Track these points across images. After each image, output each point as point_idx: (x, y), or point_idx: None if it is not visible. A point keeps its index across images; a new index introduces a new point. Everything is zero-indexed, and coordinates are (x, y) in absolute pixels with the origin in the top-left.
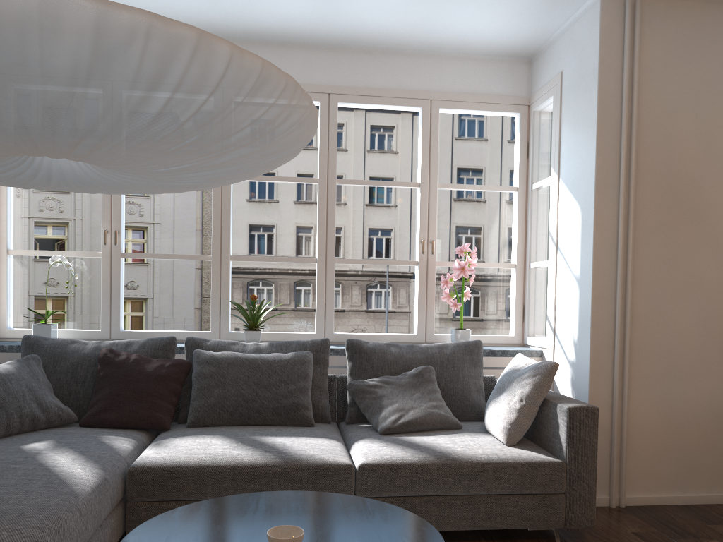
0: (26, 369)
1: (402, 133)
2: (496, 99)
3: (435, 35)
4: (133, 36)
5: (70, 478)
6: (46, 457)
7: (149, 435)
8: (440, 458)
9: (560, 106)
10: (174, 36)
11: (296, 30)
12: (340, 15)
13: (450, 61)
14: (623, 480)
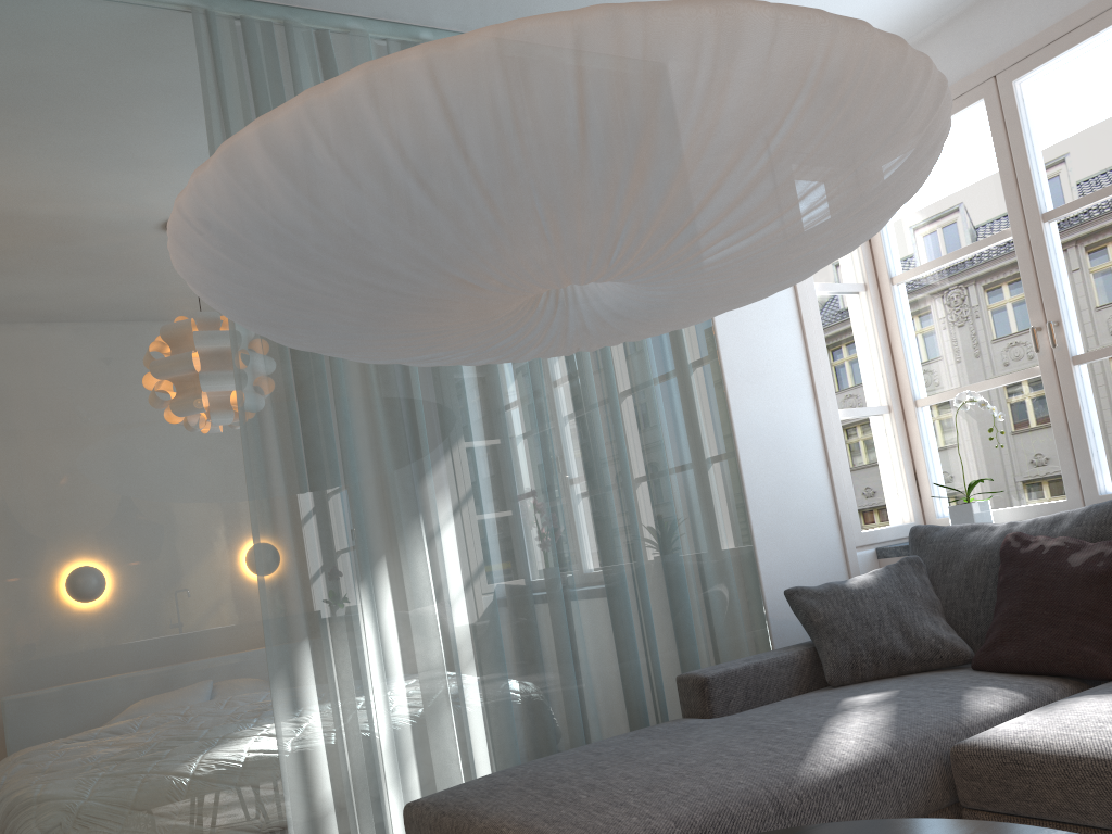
0: (893, 579)
1: None
2: None
3: None
4: (303, 133)
5: (819, 752)
6: (843, 717)
7: (1080, 688)
8: None
9: None
10: (338, 98)
11: None
12: None
13: None
14: None
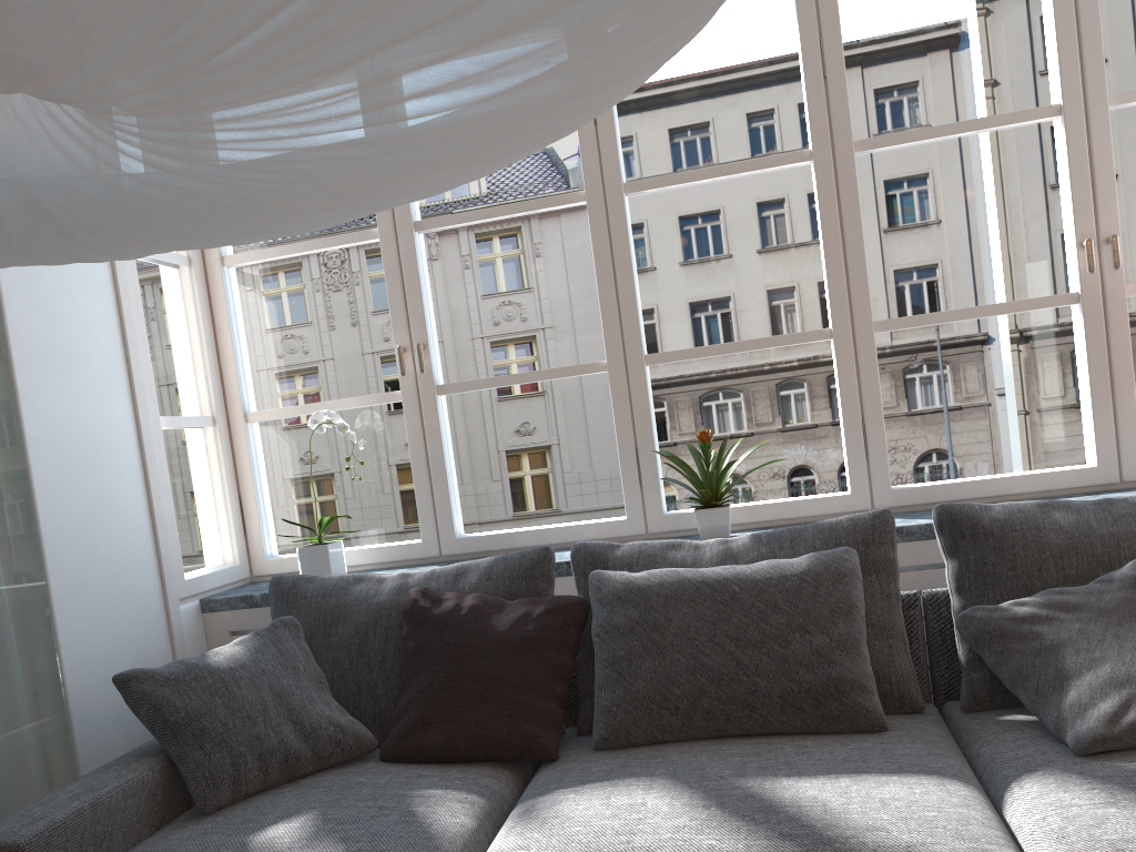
0: (270, 650)
1: (930, 95)
2: None
3: None
4: None
5: None
6: None
7: (517, 772)
8: None
9: None
10: None
11: None
12: None
13: None
14: None
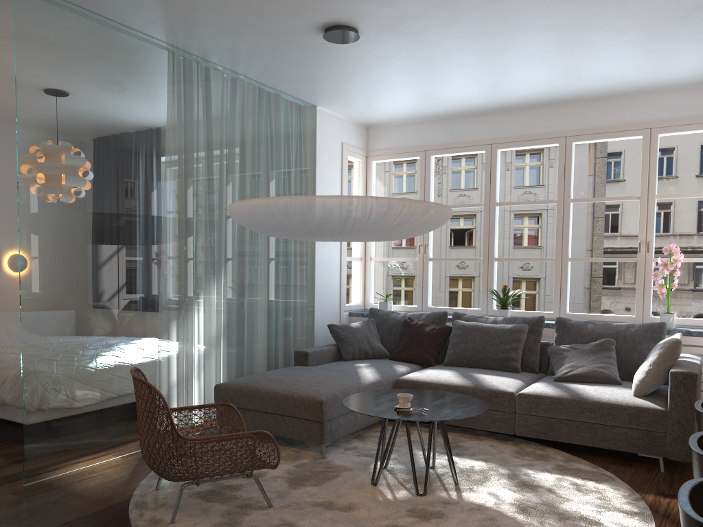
0: (366, 326)
1: None
2: None
3: (643, 82)
4: (334, 205)
5: (362, 377)
6: (360, 369)
7: (422, 368)
8: (572, 396)
9: None
10: (348, 202)
11: (535, 99)
12: (558, 87)
13: (669, 93)
14: None
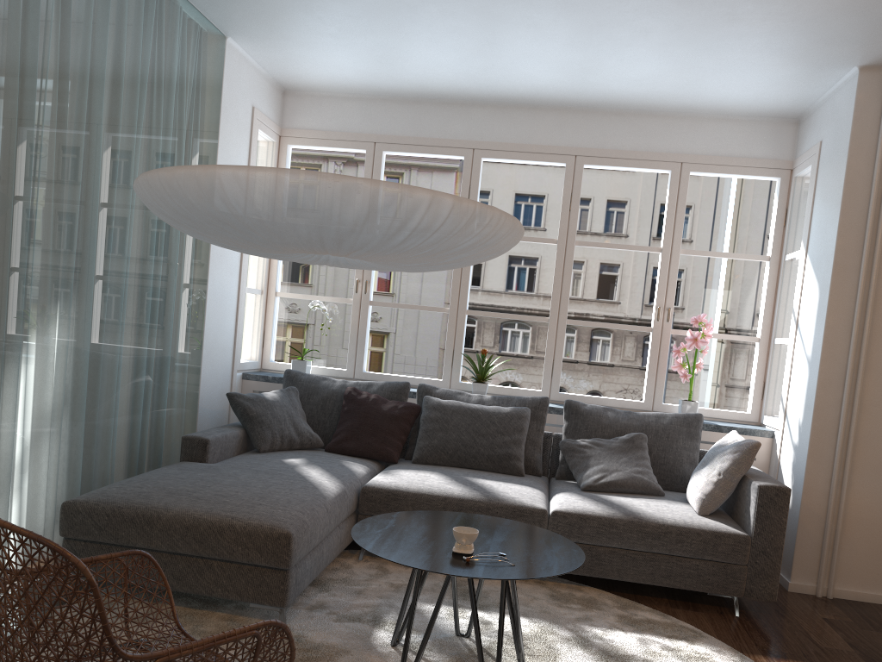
0: (287, 398)
1: None
2: (754, 162)
3: (688, 100)
4: (392, 201)
5: (319, 485)
6: (302, 469)
7: (380, 465)
8: (628, 515)
9: (815, 178)
10: (416, 198)
11: (546, 96)
12: (589, 85)
13: (706, 122)
14: (833, 570)
